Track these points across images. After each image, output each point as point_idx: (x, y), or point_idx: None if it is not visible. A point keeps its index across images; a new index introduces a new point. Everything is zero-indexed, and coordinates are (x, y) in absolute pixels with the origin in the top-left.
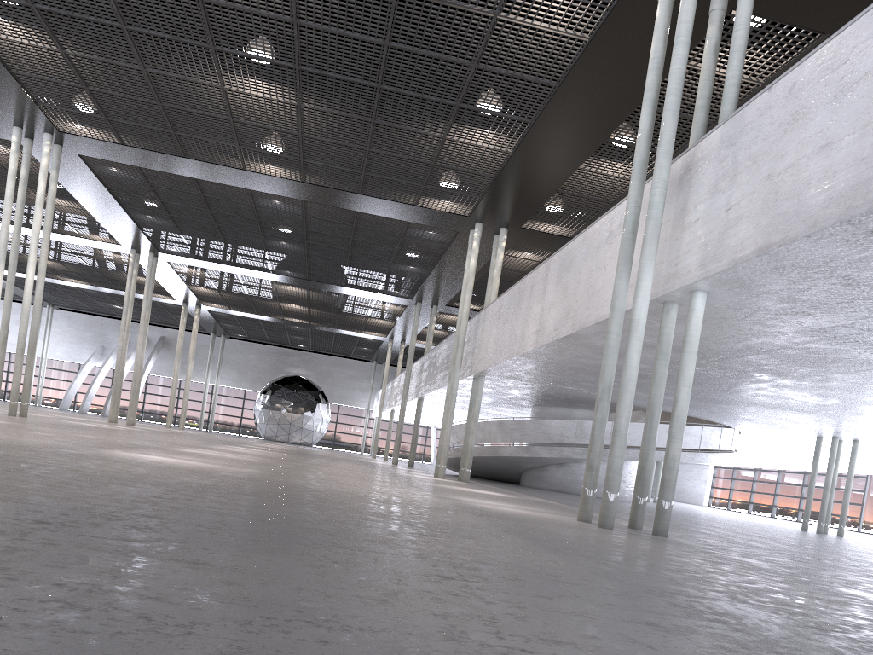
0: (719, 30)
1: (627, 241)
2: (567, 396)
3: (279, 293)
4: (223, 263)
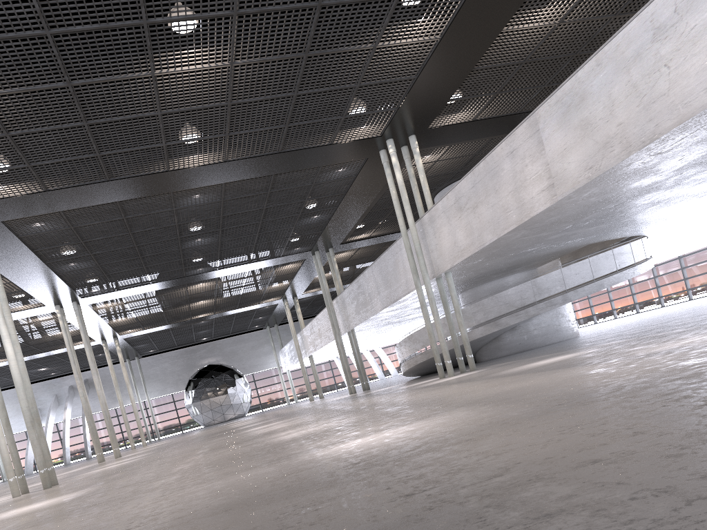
0: None
1: None
2: (514, 262)
3: (189, 295)
4: (141, 285)
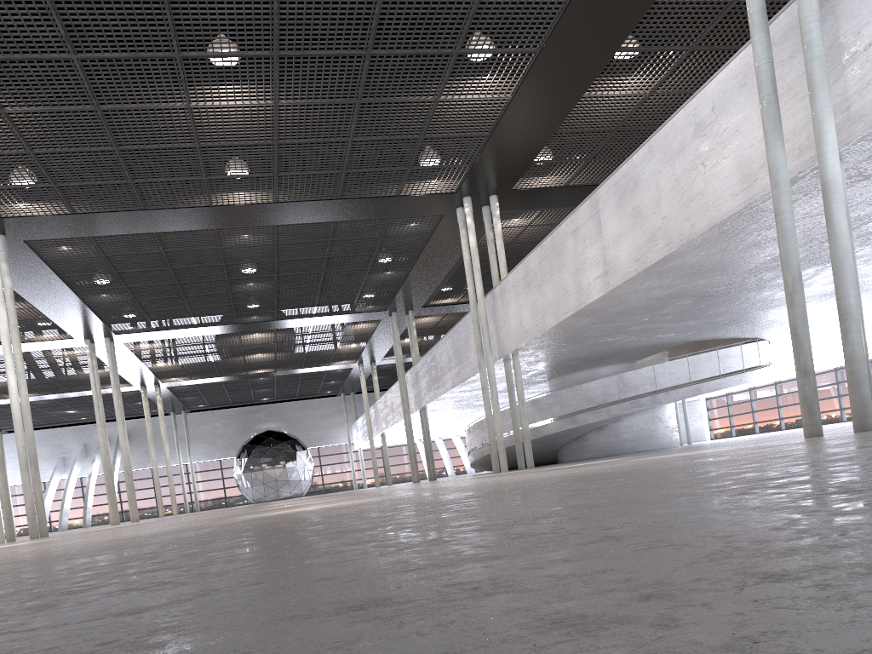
0: None
1: (770, 104)
2: (600, 352)
3: (244, 345)
4: (185, 328)
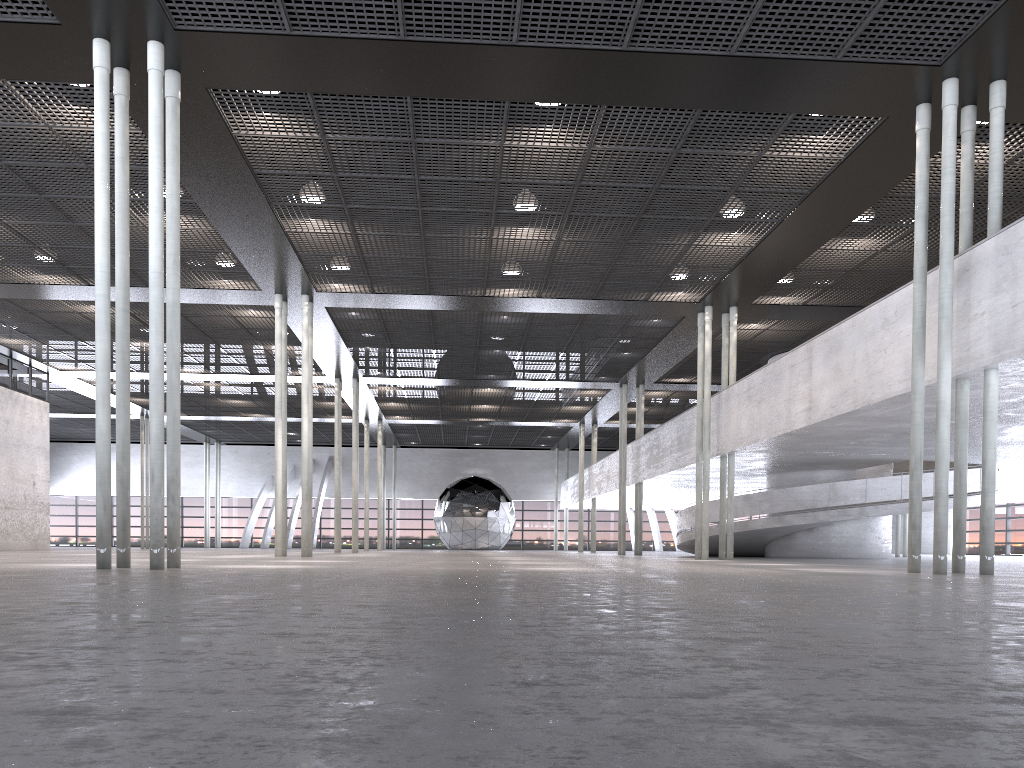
0: (972, 147)
1: (918, 335)
2: (815, 460)
3: (473, 397)
4: (426, 378)
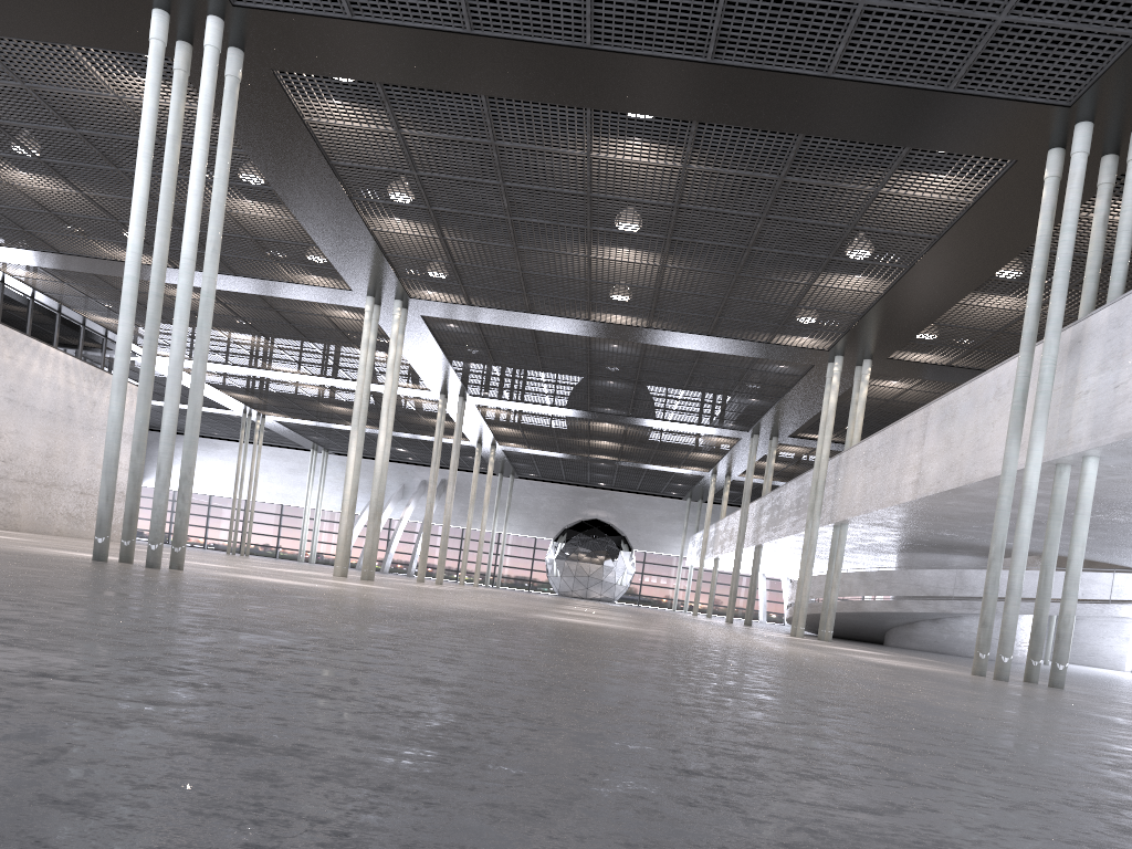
0: (1107, 202)
1: (1016, 409)
2: (943, 542)
3: (591, 431)
4: (537, 404)
